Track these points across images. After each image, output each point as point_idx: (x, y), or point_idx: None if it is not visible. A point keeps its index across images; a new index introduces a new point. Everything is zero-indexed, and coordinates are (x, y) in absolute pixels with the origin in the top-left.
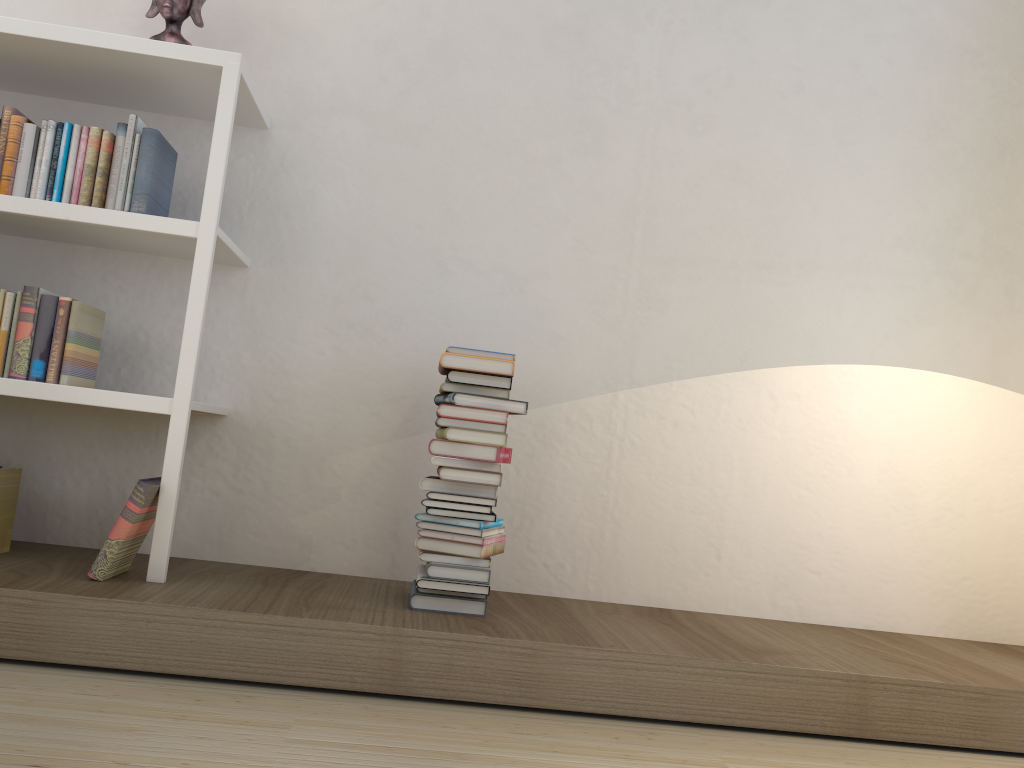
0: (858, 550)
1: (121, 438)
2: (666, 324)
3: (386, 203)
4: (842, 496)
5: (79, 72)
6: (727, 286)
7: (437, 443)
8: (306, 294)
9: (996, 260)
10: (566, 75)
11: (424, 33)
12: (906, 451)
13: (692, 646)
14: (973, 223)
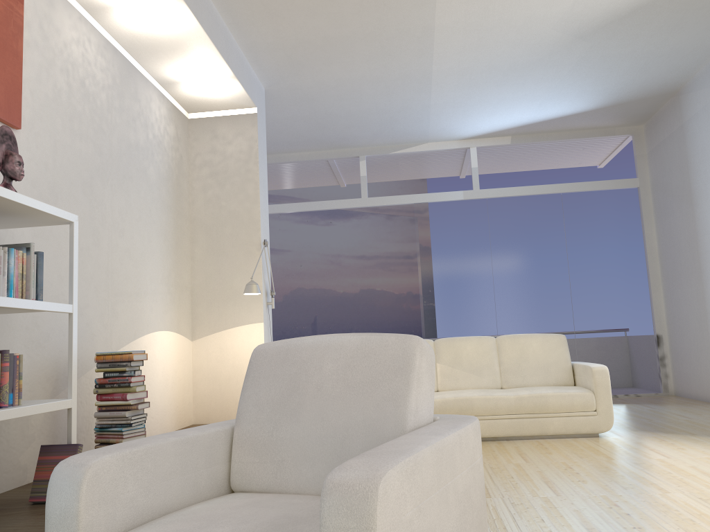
0: (160, 405)
1: None
2: (118, 323)
3: None
4: (156, 385)
5: None
6: (130, 304)
7: (129, 394)
8: (16, 327)
9: (177, 286)
10: (89, 206)
11: (47, 179)
12: (166, 363)
13: None
14: (173, 273)
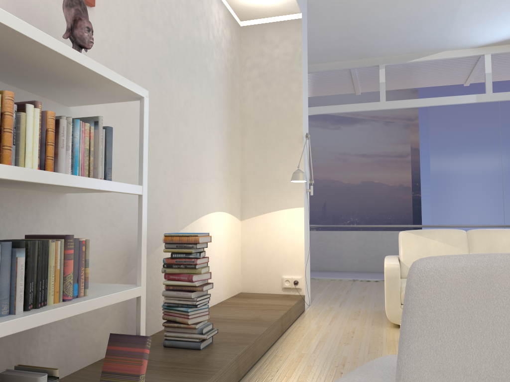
0: (215, 277)
1: None
2: (183, 204)
3: (113, 153)
4: (213, 259)
5: (39, 70)
6: (193, 187)
7: (194, 276)
8: (90, 206)
9: (230, 173)
10: (158, 94)
11: (120, 62)
12: (221, 240)
13: (253, 325)
14: (227, 161)
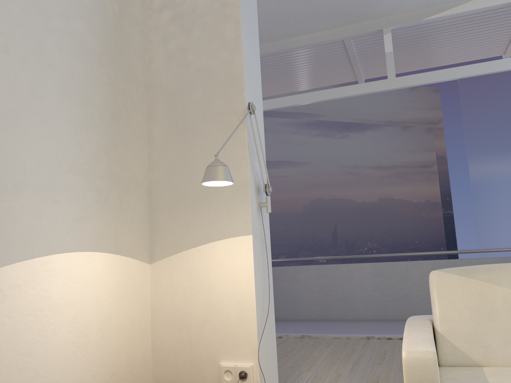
0: None
1: None
2: None
3: None
4: (50, 351)
5: None
6: None
7: None
8: None
9: (114, 181)
10: None
11: None
12: (82, 306)
13: None
14: (104, 158)
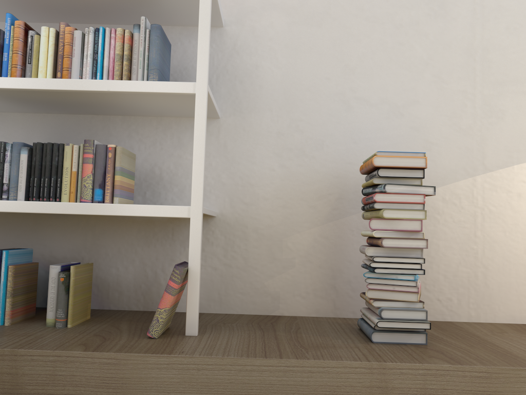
0: None
1: (150, 237)
2: (504, 126)
3: (304, 66)
4: None
5: None
6: None
7: (375, 221)
8: (258, 132)
9: None
10: None
11: None
12: None
13: None
14: None
